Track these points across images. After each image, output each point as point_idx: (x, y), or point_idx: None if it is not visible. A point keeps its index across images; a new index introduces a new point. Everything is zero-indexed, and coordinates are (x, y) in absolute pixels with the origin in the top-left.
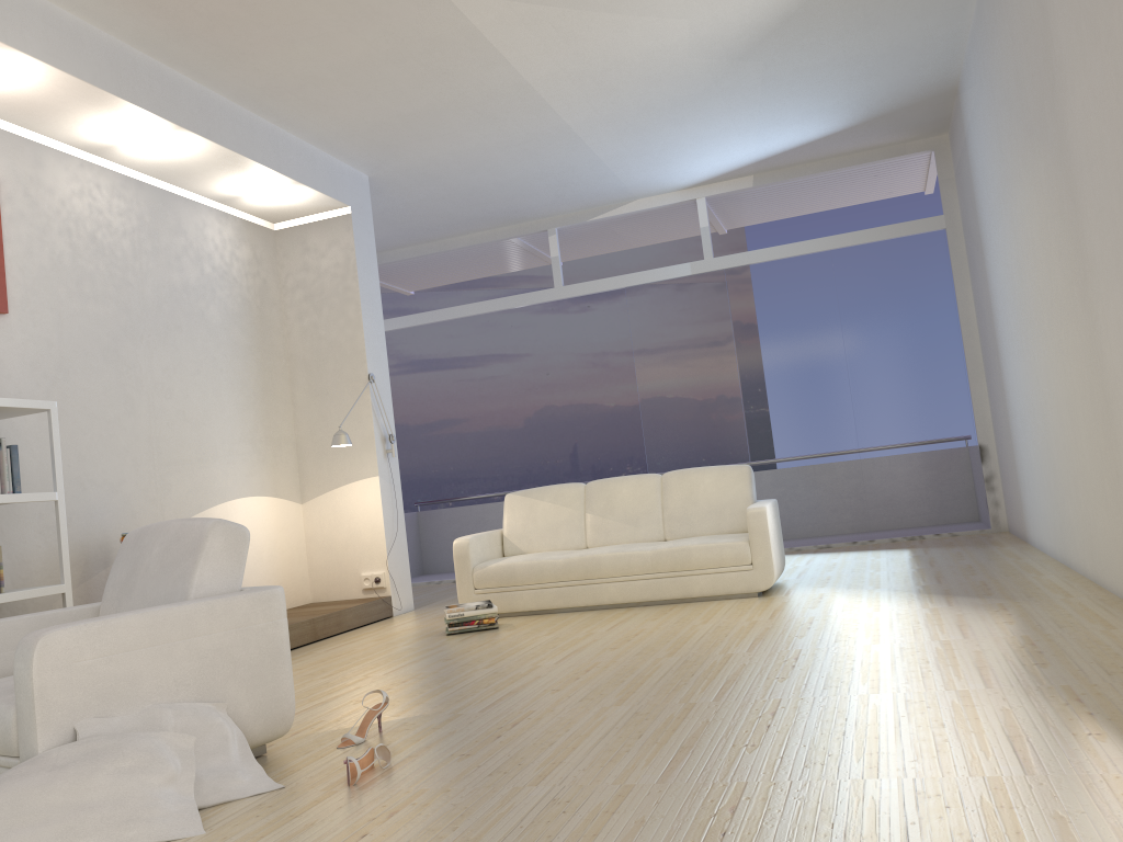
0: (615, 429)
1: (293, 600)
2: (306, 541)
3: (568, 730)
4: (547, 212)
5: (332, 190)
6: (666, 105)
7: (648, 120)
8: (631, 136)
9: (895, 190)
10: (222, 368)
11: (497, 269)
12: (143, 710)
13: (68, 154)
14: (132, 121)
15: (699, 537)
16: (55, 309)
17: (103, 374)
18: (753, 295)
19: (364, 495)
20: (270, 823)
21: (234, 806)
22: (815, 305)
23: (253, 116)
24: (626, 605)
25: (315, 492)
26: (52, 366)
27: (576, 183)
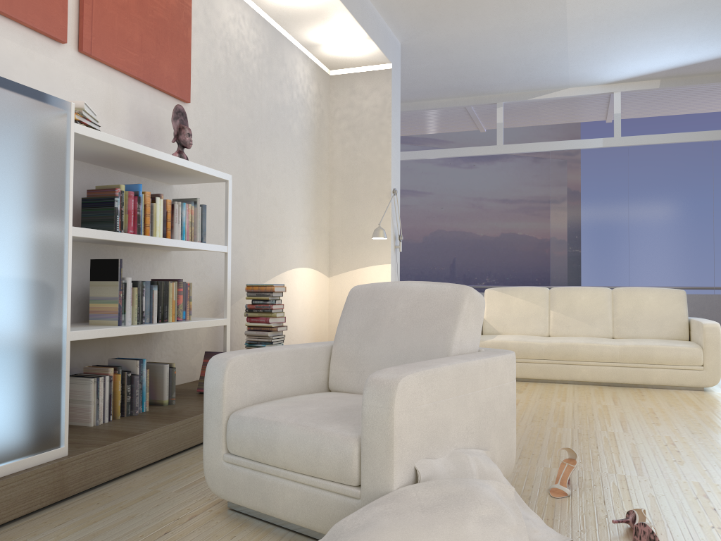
0: (482, 251)
1: None
2: (329, 304)
3: None
4: (501, 89)
5: (384, 48)
6: (646, 13)
7: (624, 23)
8: (602, 36)
9: None
10: (296, 171)
11: (440, 128)
12: (450, 454)
13: None
14: None
15: (651, 340)
16: (214, 106)
17: (236, 161)
18: (648, 167)
19: (378, 276)
20: None
21: None
22: (695, 179)
23: None
24: (593, 383)
25: (339, 270)
26: (209, 149)
27: (536, 69)
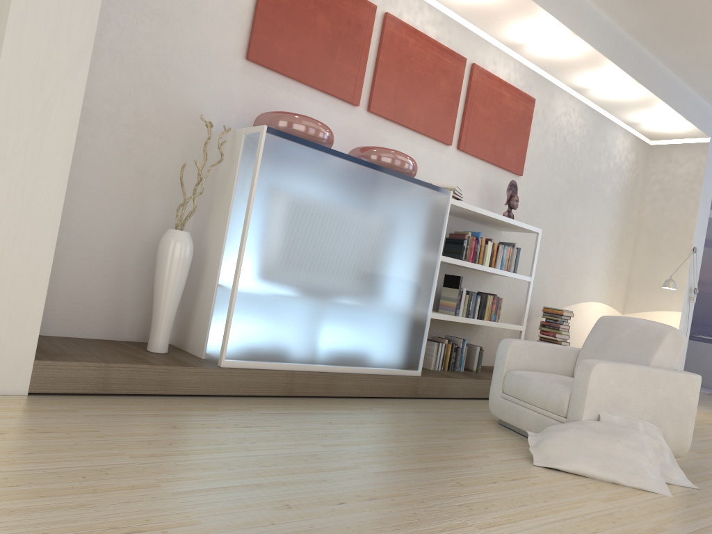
0: None
1: None
2: None
3: None
4: None
5: (703, 126)
6: None
7: None
8: None
9: None
10: (603, 224)
11: None
12: (627, 417)
13: (565, 90)
14: (611, 76)
15: None
16: (539, 176)
17: (551, 216)
18: None
19: (667, 321)
20: (711, 507)
21: (675, 487)
22: None
23: (674, 77)
24: None
25: (632, 310)
26: (531, 207)
27: None
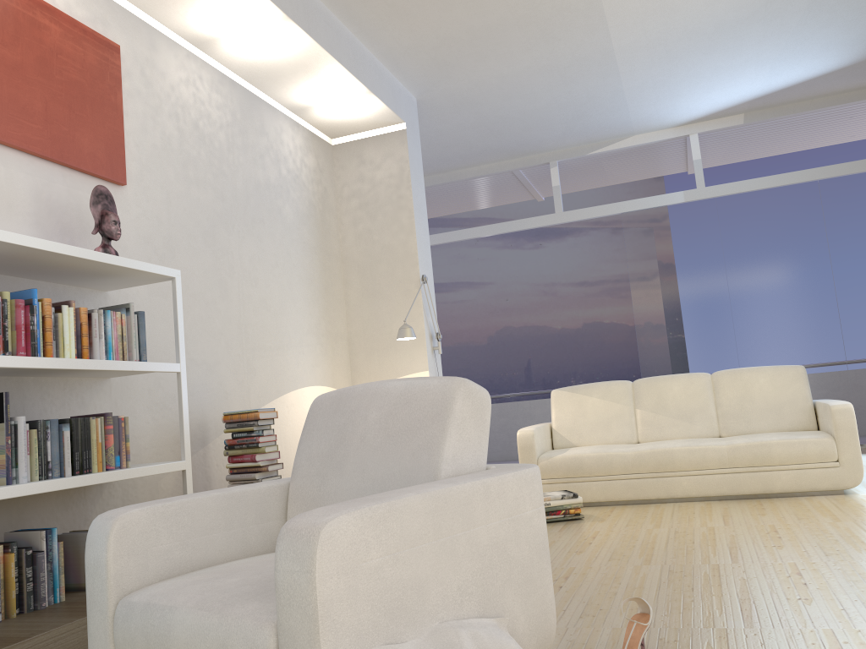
0: (562, 348)
1: None
2: None
3: None
4: (552, 145)
5: (393, 105)
6: (709, 30)
7: (685, 46)
8: (661, 64)
9: (857, 133)
10: (294, 264)
11: (488, 202)
12: (431, 632)
13: (177, 43)
14: (245, 7)
15: (768, 434)
16: (164, 188)
17: (203, 256)
18: (743, 220)
19: None
20: None
21: None
22: (803, 229)
23: (340, 23)
24: (700, 499)
25: None
26: (161, 243)
27: (590, 115)
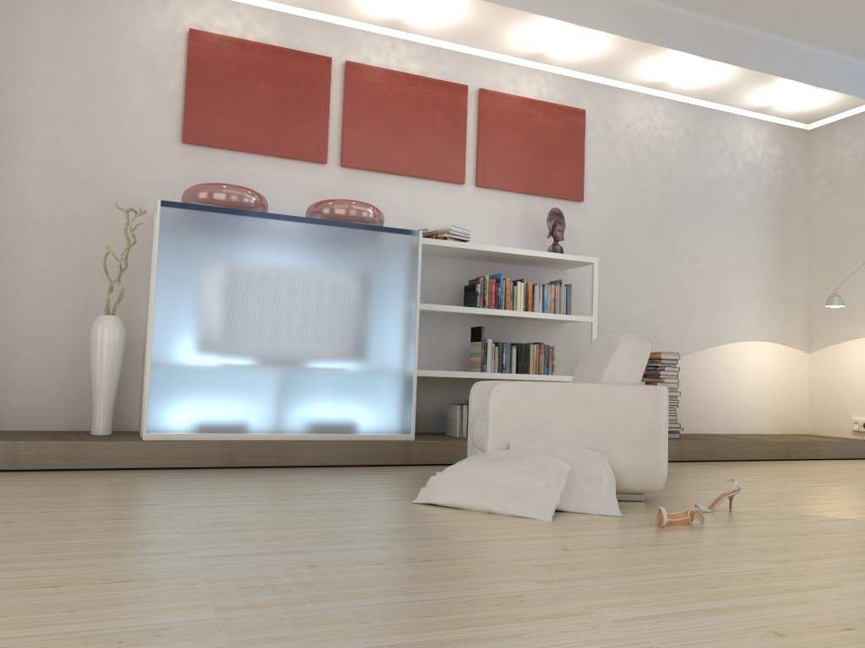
0: None
1: (790, 428)
2: (809, 383)
3: (864, 547)
4: None
5: (855, 89)
6: None
7: None
8: None
9: None
10: (743, 241)
11: None
12: (551, 444)
13: (635, 91)
14: (672, 61)
15: None
16: (615, 198)
17: (645, 242)
18: None
19: (861, 351)
20: (586, 527)
21: (584, 516)
22: None
23: (777, 39)
24: None
25: (819, 345)
26: (609, 236)
27: None
